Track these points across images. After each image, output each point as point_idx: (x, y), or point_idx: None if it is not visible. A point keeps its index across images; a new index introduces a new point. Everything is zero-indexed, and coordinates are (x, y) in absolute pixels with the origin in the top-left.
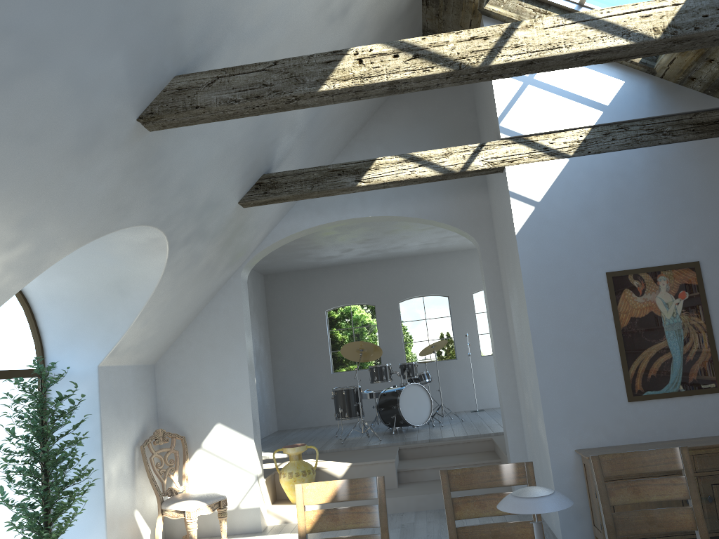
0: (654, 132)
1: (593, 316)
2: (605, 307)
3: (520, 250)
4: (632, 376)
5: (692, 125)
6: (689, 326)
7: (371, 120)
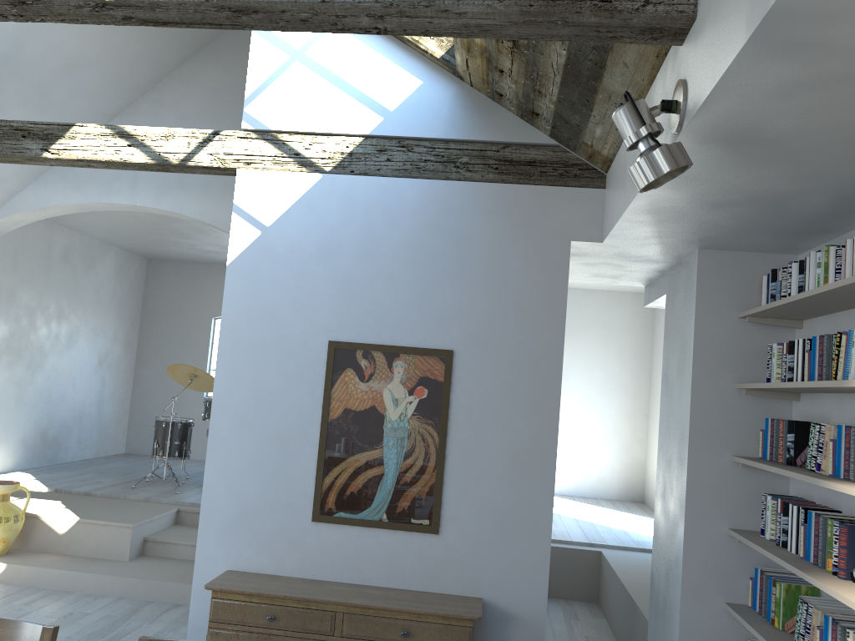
0: (445, 161)
1: (298, 396)
2: (316, 388)
3: (227, 288)
4: (327, 488)
5: (497, 162)
6: (418, 436)
7: (170, 77)
